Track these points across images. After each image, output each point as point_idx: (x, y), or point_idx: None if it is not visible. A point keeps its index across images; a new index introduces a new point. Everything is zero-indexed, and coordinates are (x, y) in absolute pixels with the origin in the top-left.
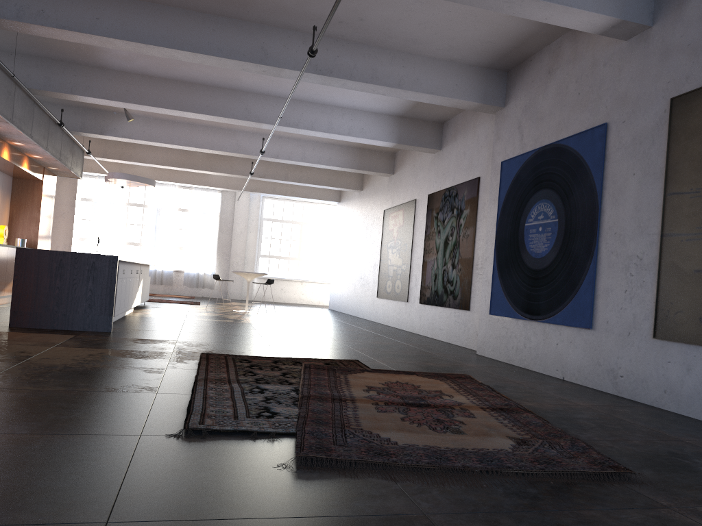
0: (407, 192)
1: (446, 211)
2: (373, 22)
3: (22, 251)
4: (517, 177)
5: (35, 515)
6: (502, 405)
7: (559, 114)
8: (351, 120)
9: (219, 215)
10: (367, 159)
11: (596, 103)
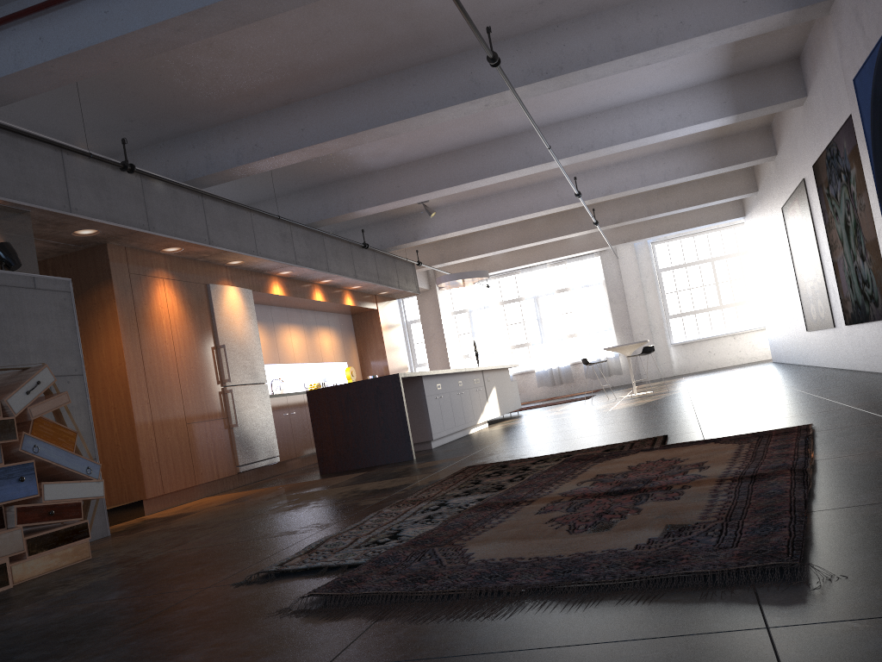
0: (794, 172)
1: (835, 181)
2: None
3: (312, 393)
4: (874, 93)
5: None
6: (767, 470)
7: None
8: (660, 111)
9: (605, 283)
10: (731, 149)
11: None
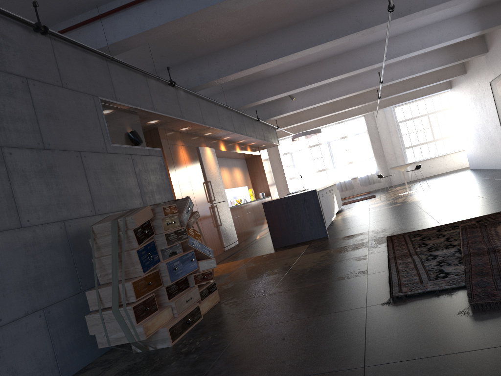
0: None
1: None
2: None
3: (265, 204)
4: None
5: (326, 367)
6: None
7: None
8: (437, 31)
9: (367, 131)
10: (461, 50)
11: None
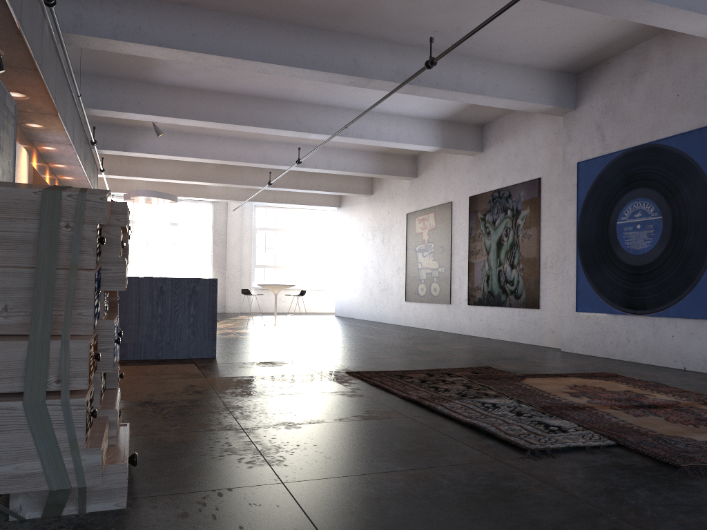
0: (438, 194)
1: (497, 213)
2: (468, 31)
3: None
4: (601, 177)
5: None
6: None
7: (652, 115)
8: (397, 126)
9: (212, 227)
10: (391, 163)
11: (701, 104)
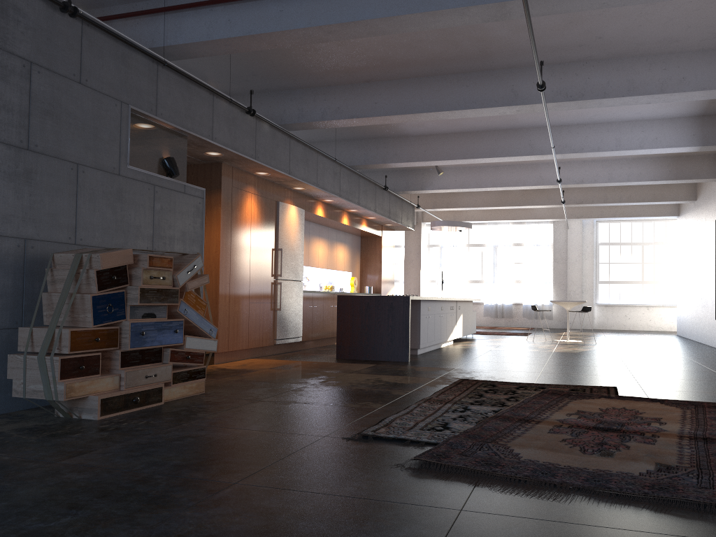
0: None
1: None
2: (613, 37)
3: (341, 298)
4: None
5: (204, 474)
6: (713, 435)
7: None
8: (641, 132)
9: (553, 245)
10: (686, 166)
11: None
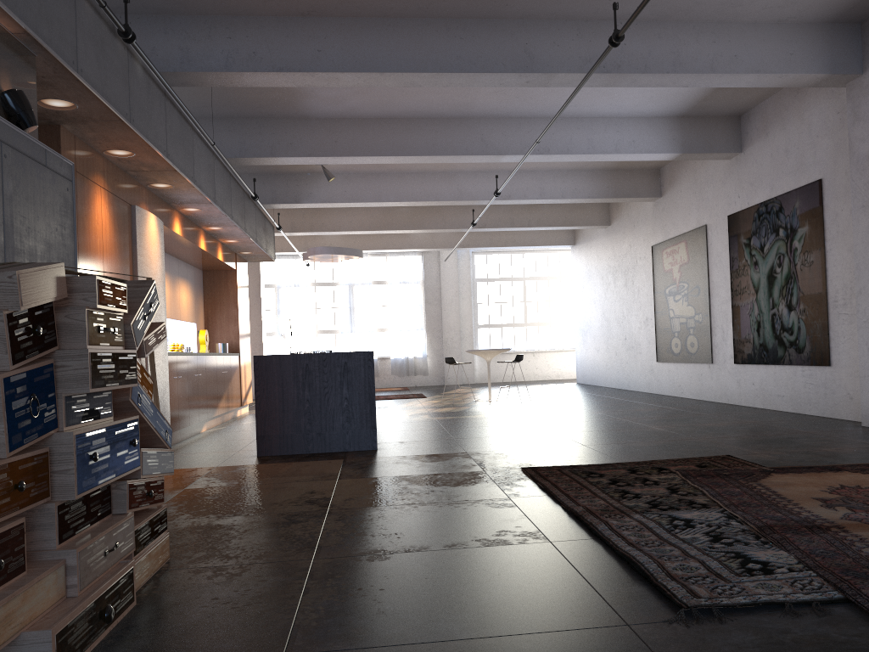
0: (689, 217)
1: (765, 234)
2: None
3: (261, 360)
4: None
5: None
6: None
7: None
8: (617, 132)
9: (423, 283)
10: (624, 182)
11: None
